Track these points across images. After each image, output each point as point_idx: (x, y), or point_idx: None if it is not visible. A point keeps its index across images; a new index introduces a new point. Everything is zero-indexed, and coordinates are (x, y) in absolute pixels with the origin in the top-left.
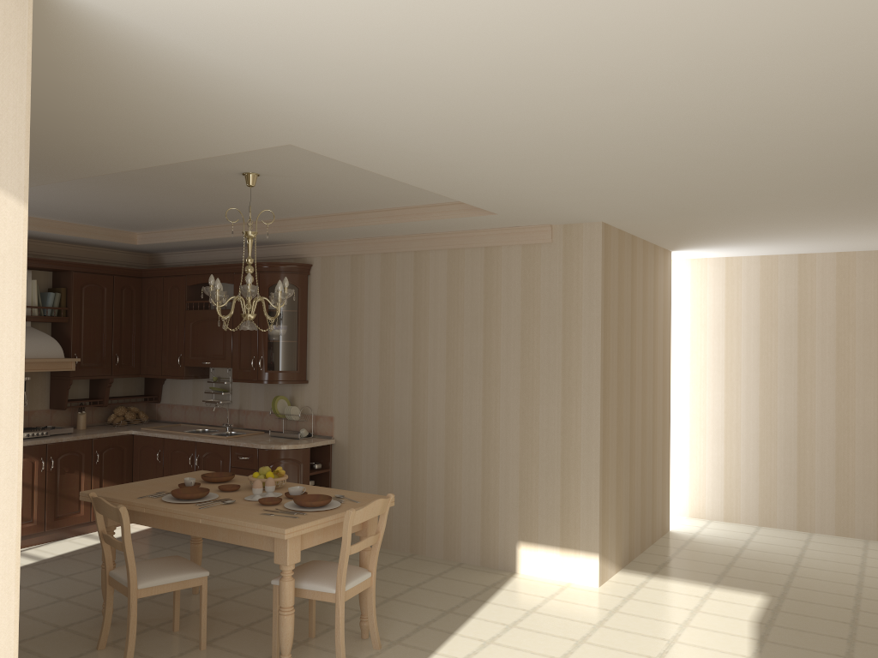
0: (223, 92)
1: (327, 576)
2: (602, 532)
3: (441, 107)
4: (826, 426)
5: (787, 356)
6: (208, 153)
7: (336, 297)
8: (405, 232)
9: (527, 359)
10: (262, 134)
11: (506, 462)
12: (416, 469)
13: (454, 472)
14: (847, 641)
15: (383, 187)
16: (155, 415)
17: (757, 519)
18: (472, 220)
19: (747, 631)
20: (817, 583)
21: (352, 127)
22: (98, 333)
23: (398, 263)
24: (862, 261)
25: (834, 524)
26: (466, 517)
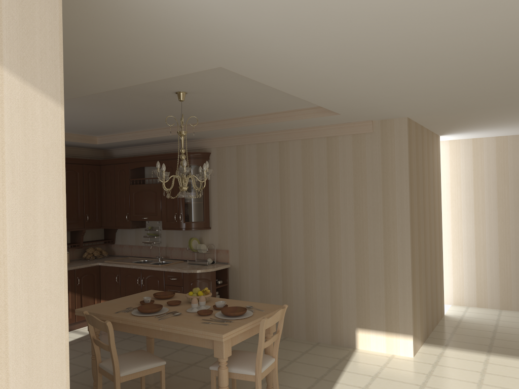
0: (186, 25)
1: (247, 362)
2: (413, 321)
3: (342, 31)
4: None
5: (516, 200)
6: (161, 76)
7: (227, 173)
8: (273, 129)
9: (358, 209)
10: (203, 60)
11: (346, 276)
12: (285, 283)
13: (311, 284)
14: None
15: (267, 98)
16: (111, 251)
17: (499, 305)
18: (321, 119)
19: None
20: None
21: (270, 51)
22: (74, 202)
23: (268, 149)
24: None
25: None
26: (320, 312)
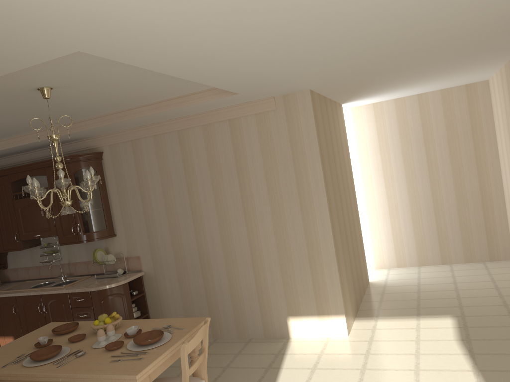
0: None
1: None
2: (344, 299)
3: None
4: (450, 198)
5: (420, 159)
6: (2, 71)
7: (125, 172)
8: (169, 118)
9: (273, 193)
10: (51, 43)
11: (270, 265)
12: (206, 282)
13: (234, 278)
14: None
15: (153, 85)
16: (5, 277)
17: (417, 262)
18: (219, 101)
19: (458, 348)
20: (476, 300)
21: (137, 24)
22: None
23: (167, 141)
24: (456, 93)
25: (463, 256)
26: (248, 307)
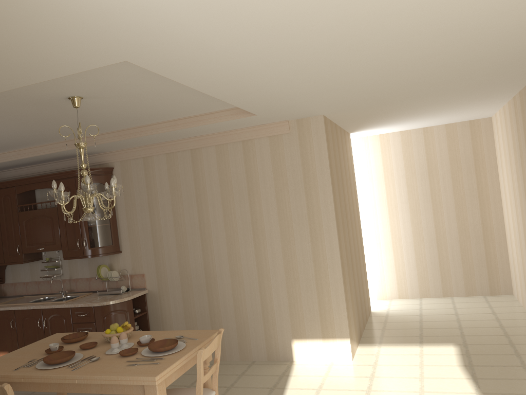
0: (81, 2)
1: None
2: (349, 323)
3: (271, 11)
4: (452, 230)
5: (424, 191)
6: (50, 75)
7: (135, 189)
8: (184, 136)
9: (283, 214)
10: (105, 51)
11: (276, 286)
12: (211, 302)
13: (240, 299)
14: (522, 367)
15: (177, 101)
16: (2, 292)
17: (418, 294)
18: (236, 122)
19: (461, 373)
20: (477, 330)
21: (187, 38)
22: None
23: (179, 159)
24: (460, 128)
25: (464, 290)
26: (253, 328)
